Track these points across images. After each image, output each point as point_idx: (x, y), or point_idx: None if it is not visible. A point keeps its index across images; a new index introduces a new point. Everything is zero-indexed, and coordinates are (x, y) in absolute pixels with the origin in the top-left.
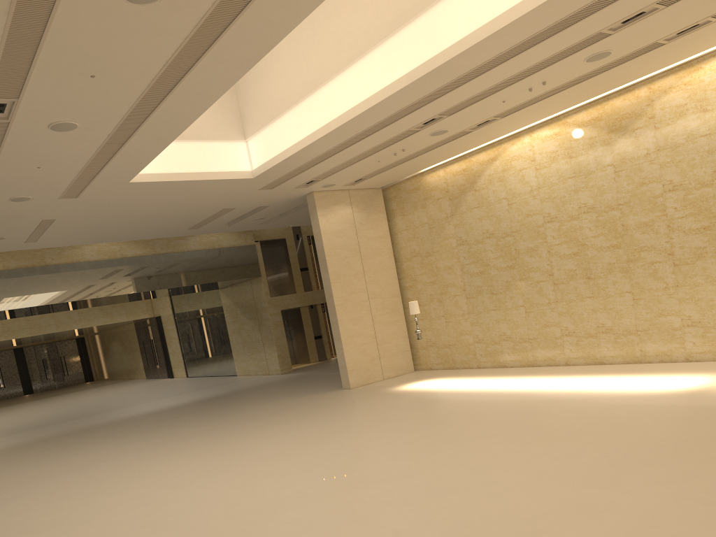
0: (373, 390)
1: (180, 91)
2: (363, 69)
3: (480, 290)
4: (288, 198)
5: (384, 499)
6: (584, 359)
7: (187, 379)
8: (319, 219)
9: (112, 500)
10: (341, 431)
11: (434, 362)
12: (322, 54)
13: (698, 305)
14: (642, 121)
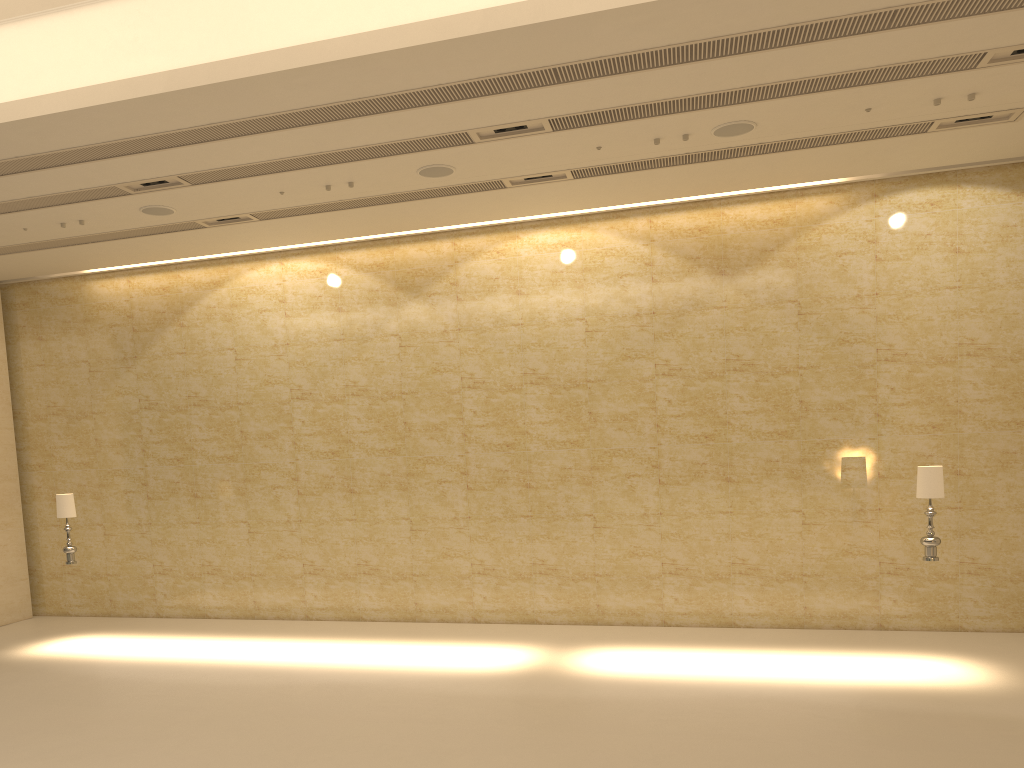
0: None
1: None
2: (67, 32)
3: (175, 488)
4: None
5: None
6: (334, 612)
7: None
8: None
9: None
10: None
11: (75, 603)
12: None
13: (493, 547)
14: (442, 285)
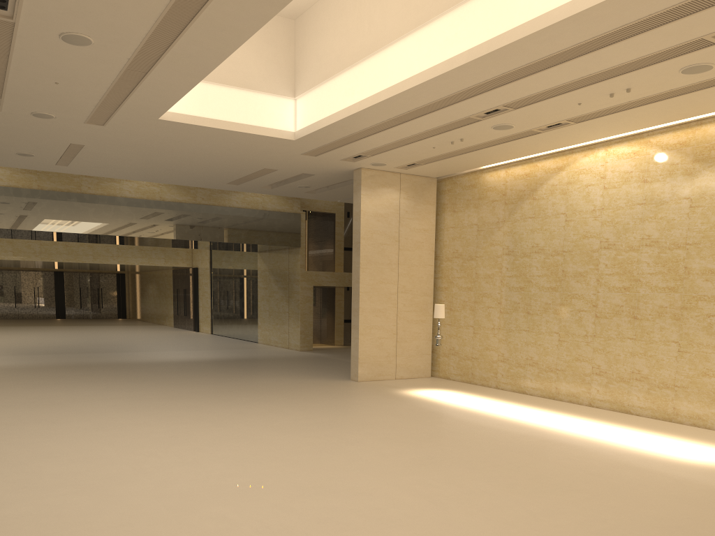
0: (379, 388)
1: (203, 20)
2: (425, 38)
3: (516, 307)
4: (334, 170)
5: (323, 516)
6: (609, 404)
7: (210, 336)
8: (361, 198)
9: (59, 447)
10: (323, 425)
11: (453, 372)
12: (387, 14)
13: None
14: None
